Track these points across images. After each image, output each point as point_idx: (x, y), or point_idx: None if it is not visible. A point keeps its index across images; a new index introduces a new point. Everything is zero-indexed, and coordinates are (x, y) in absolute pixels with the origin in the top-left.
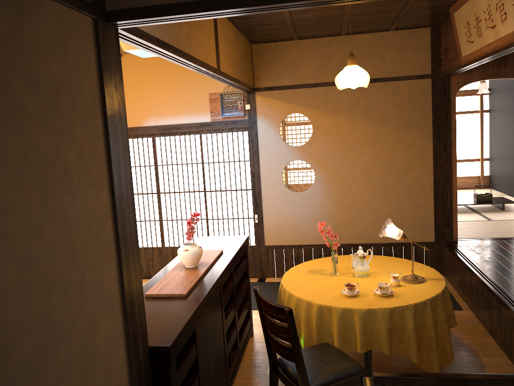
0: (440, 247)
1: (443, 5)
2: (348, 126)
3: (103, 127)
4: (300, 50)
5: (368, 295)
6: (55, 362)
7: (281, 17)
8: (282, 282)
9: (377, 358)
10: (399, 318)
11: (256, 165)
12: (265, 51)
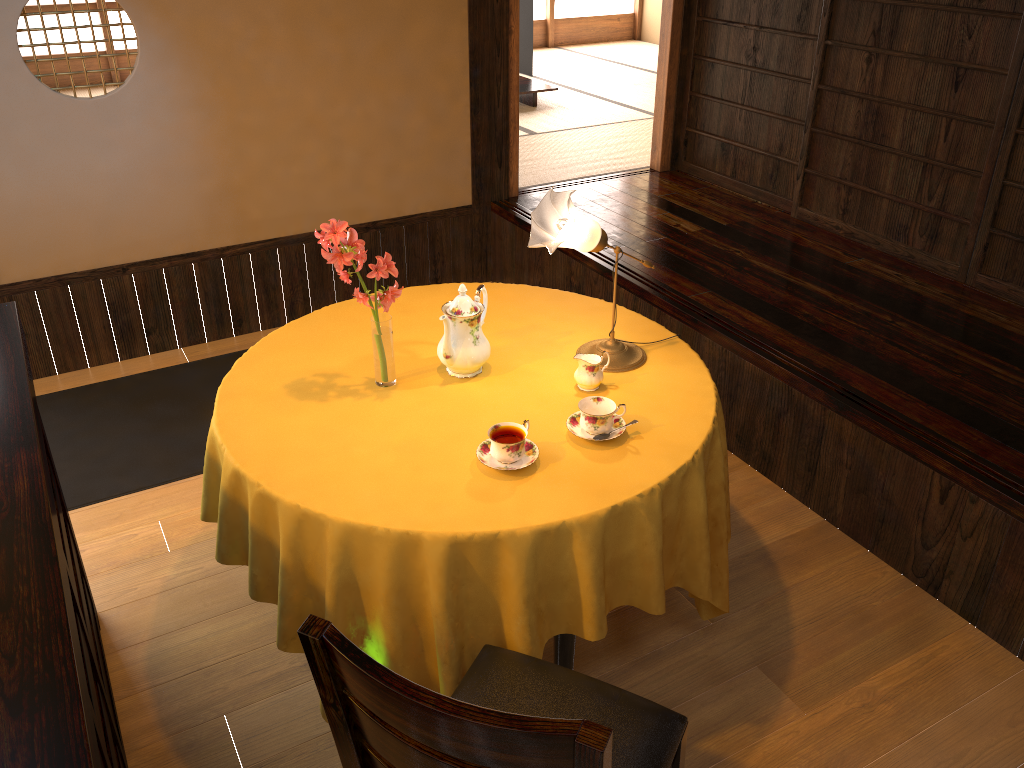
0: (484, 215)
1: None
2: None
3: None
4: None
5: (560, 450)
6: None
7: None
8: (236, 464)
9: None
10: (677, 502)
11: None
12: None
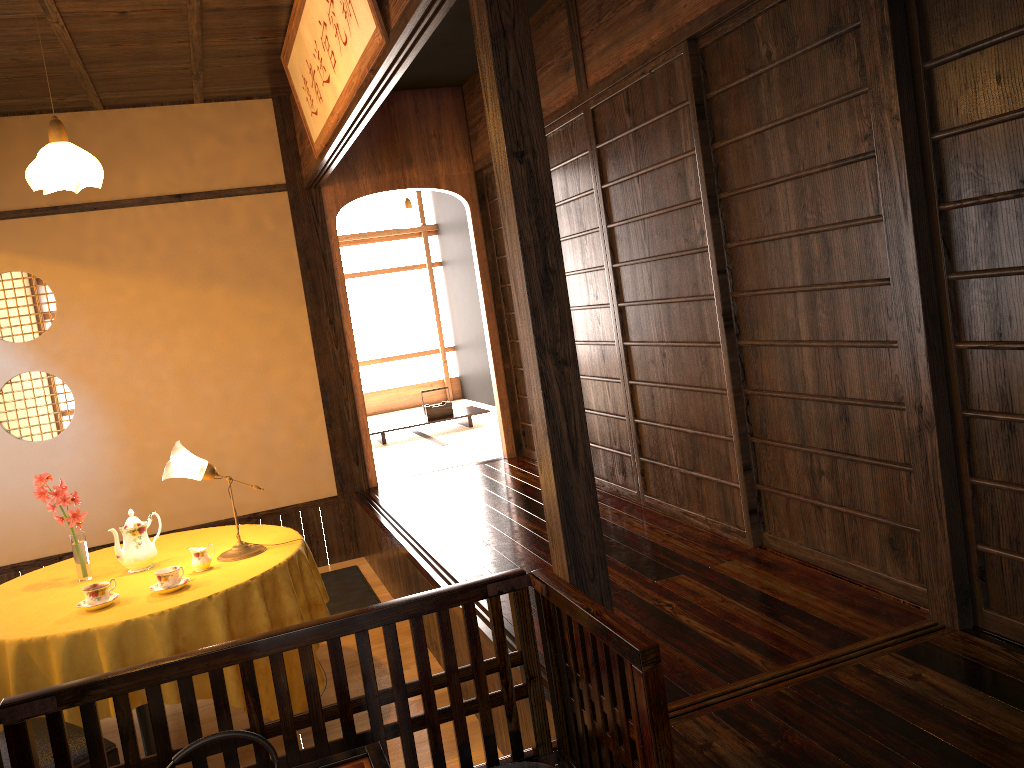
0: (349, 503)
1: (268, 51)
2: (136, 290)
3: None
4: (7, 138)
5: (137, 599)
6: None
7: None
8: None
9: None
10: (196, 626)
11: None
12: None
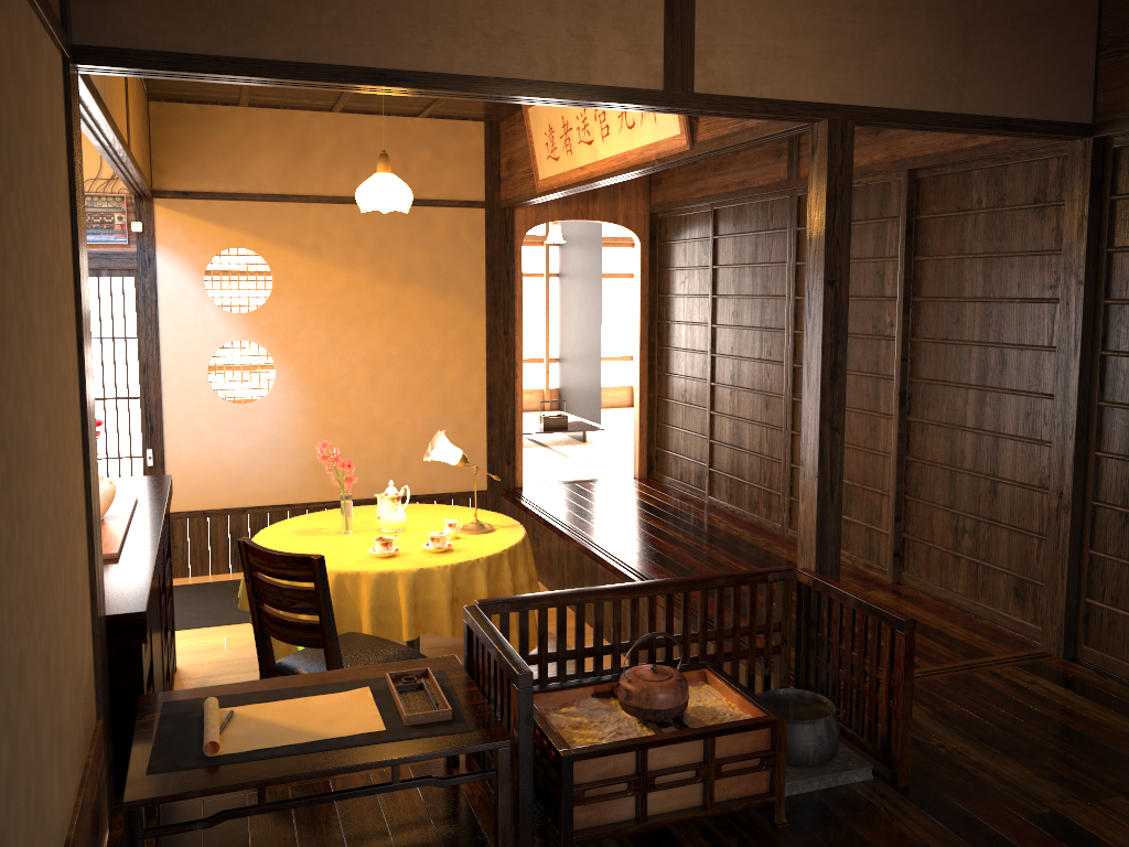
0: (496, 498)
1: None
2: (342, 280)
3: (71, 235)
4: (253, 127)
5: (413, 553)
6: (61, 583)
7: None
8: None
9: None
10: (466, 581)
11: (152, 348)
12: (178, 119)
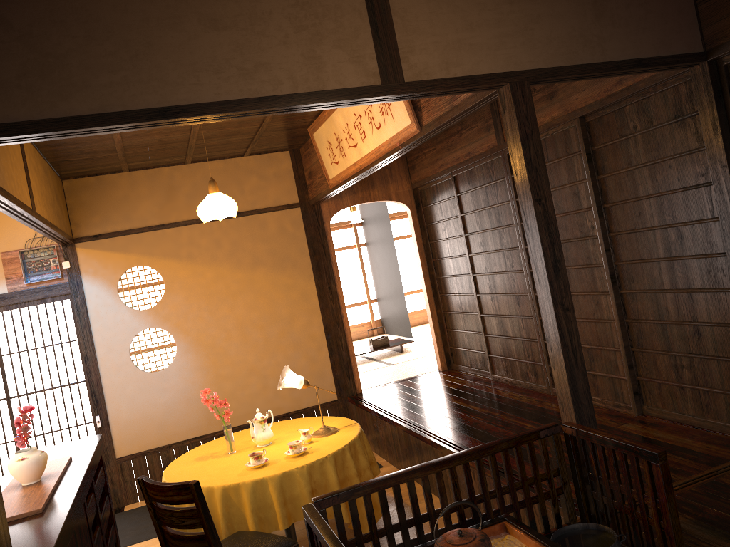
0: (345, 404)
1: (301, 126)
2: (212, 274)
3: None
4: (134, 184)
5: (279, 460)
6: None
7: (109, 143)
8: (164, 479)
9: (301, 545)
10: (320, 474)
11: (89, 345)
12: (83, 188)
